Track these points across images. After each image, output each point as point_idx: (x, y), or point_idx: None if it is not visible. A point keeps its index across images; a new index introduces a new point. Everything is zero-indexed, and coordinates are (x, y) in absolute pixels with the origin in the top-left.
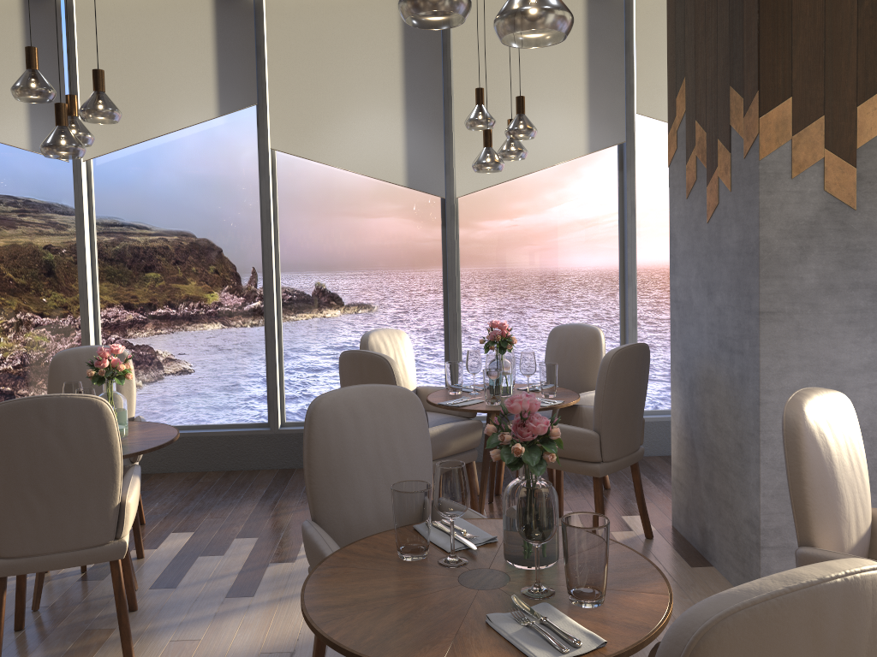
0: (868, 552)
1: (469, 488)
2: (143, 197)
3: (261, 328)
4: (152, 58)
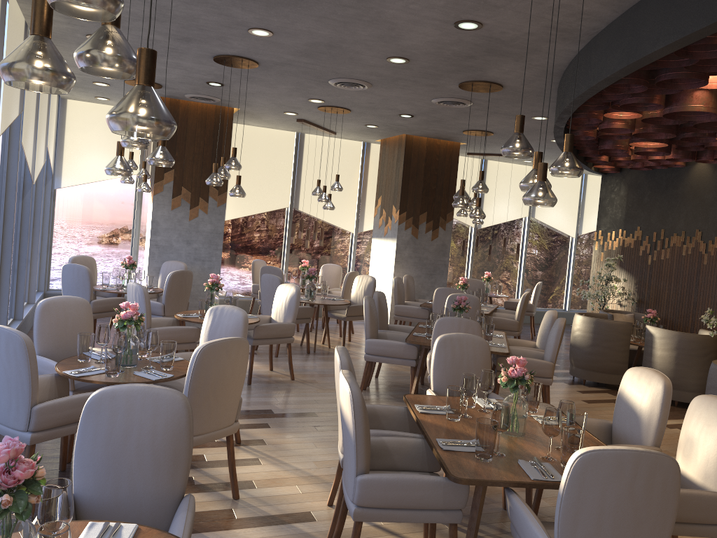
0: None
1: None
2: None
3: None
4: None
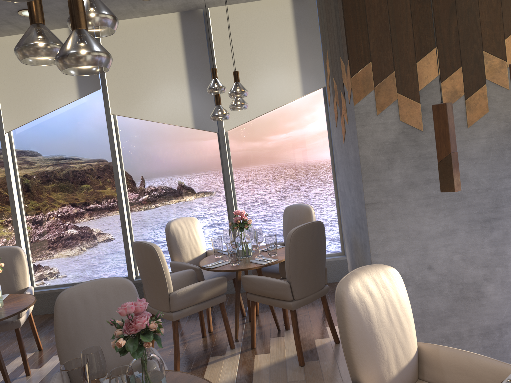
0: (419, 373)
1: (223, 318)
2: (43, 150)
3: (119, 221)
4: (37, 68)
